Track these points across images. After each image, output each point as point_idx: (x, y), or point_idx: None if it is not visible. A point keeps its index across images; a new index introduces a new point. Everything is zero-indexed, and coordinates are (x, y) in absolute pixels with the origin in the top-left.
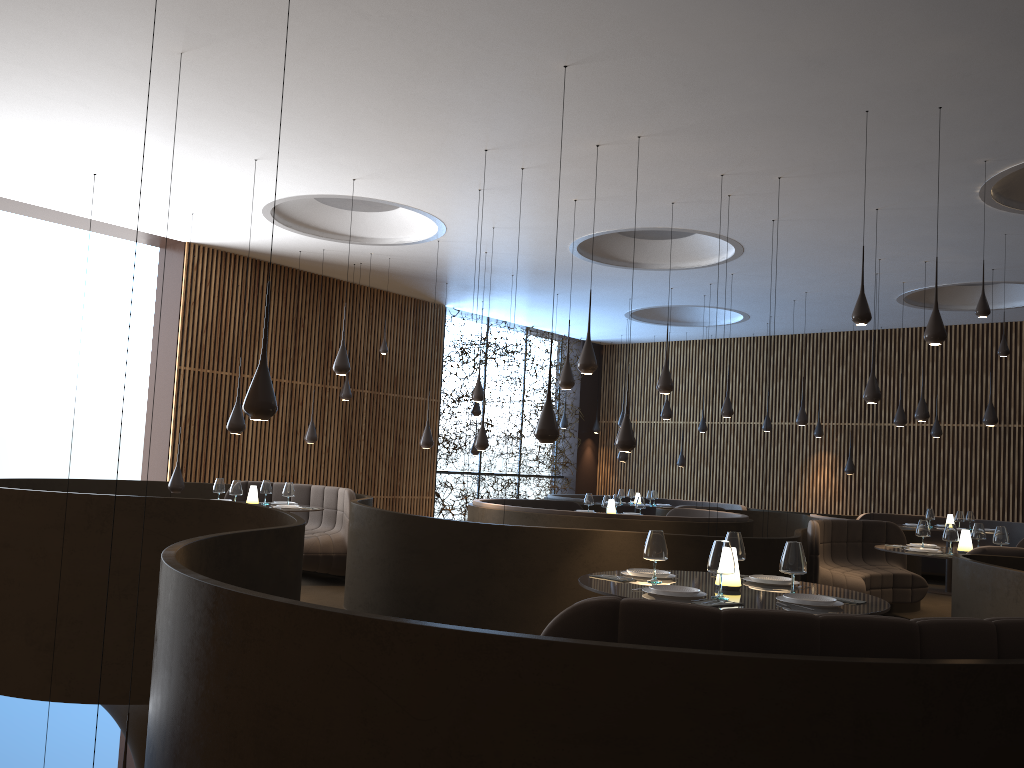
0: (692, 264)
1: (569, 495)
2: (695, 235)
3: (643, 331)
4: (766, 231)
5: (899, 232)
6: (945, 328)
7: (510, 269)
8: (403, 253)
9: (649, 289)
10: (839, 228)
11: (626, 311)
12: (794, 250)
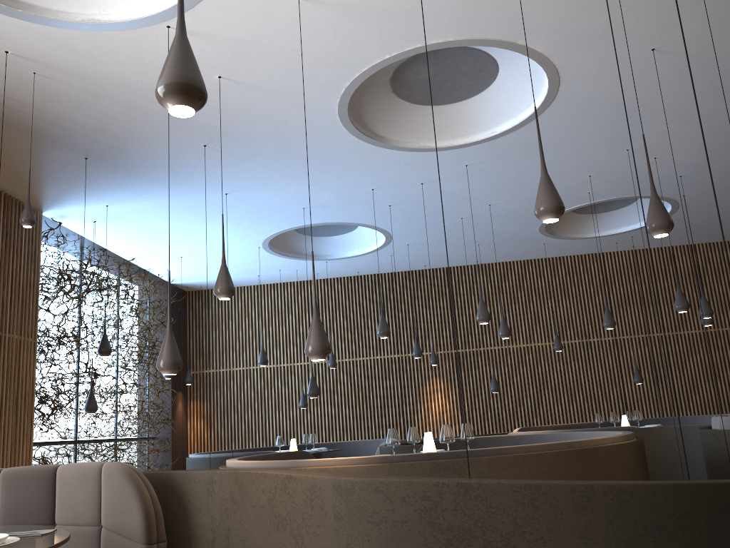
0: (444, 143)
1: (202, 454)
2: (470, 100)
3: (254, 268)
4: (612, 75)
5: (715, 98)
6: (526, 262)
7: (215, 129)
8: (72, 60)
9: (346, 190)
10: (682, 81)
11: (274, 232)
12: (583, 122)
